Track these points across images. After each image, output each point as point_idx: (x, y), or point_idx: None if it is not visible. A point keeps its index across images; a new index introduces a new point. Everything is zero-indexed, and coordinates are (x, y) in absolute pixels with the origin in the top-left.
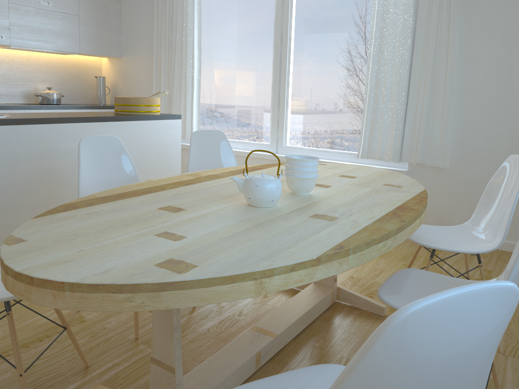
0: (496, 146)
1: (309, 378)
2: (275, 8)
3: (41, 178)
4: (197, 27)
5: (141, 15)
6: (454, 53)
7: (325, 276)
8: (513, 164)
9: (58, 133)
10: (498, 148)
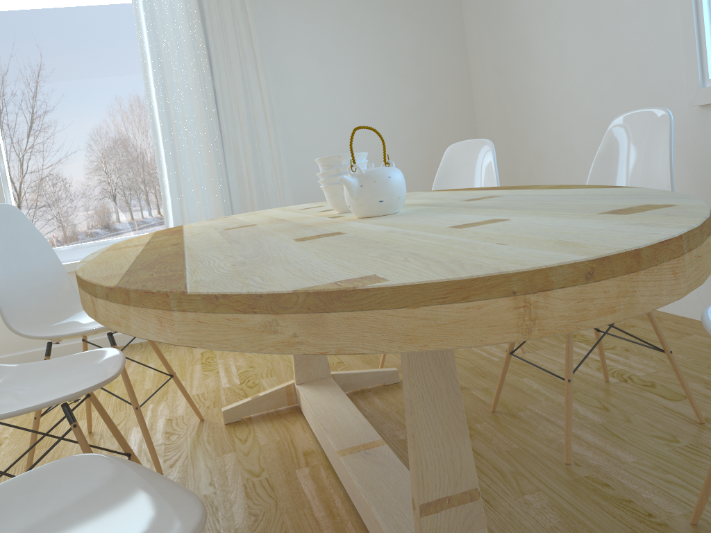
0: None
1: None
2: None
3: None
4: None
5: None
6: (266, 72)
7: None
8: (460, 153)
9: None
10: None
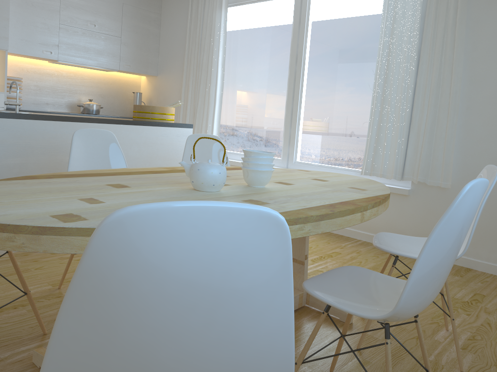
0: None
1: None
2: (293, 31)
3: (52, 169)
4: (222, 49)
5: (176, 38)
6: (458, 73)
7: None
8: (486, 174)
9: (71, 130)
10: None
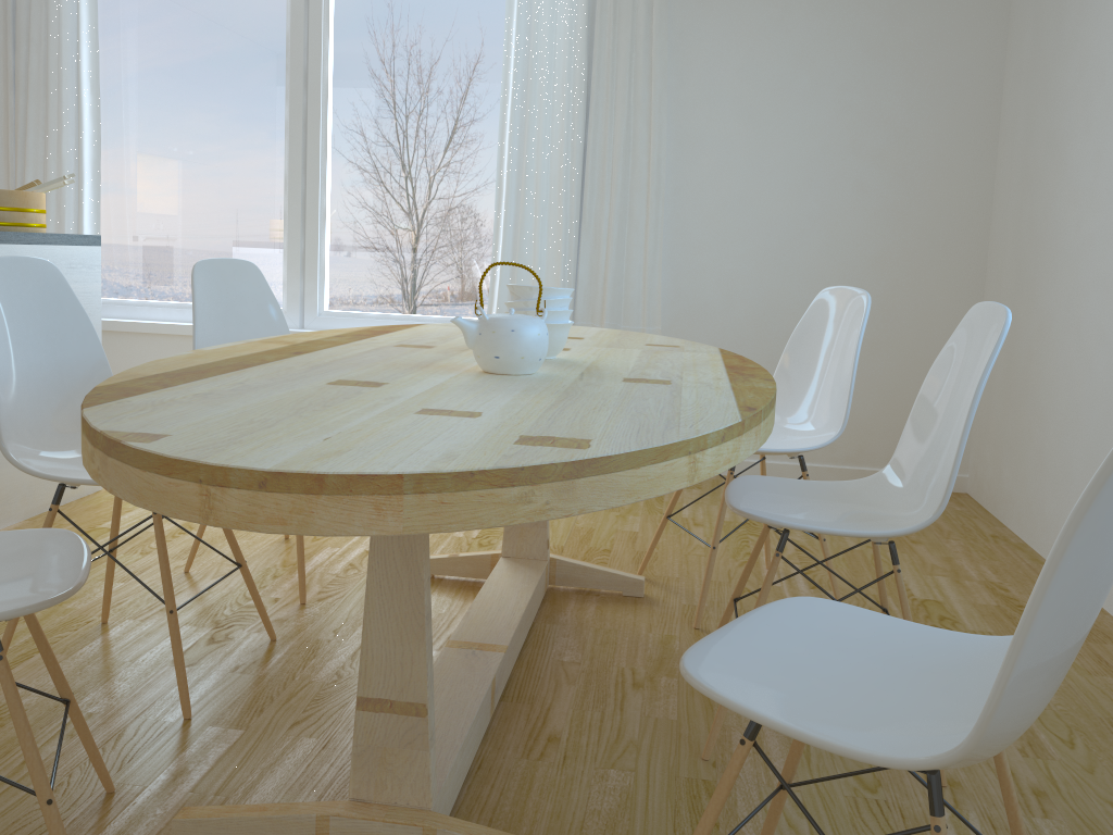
0: (735, 294)
1: (774, 621)
2: (289, 13)
3: None
4: (88, 39)
5: None
6: (661, 128)
7: (745, 455)
8: (832, 302)
9: None
10: (738, 297)
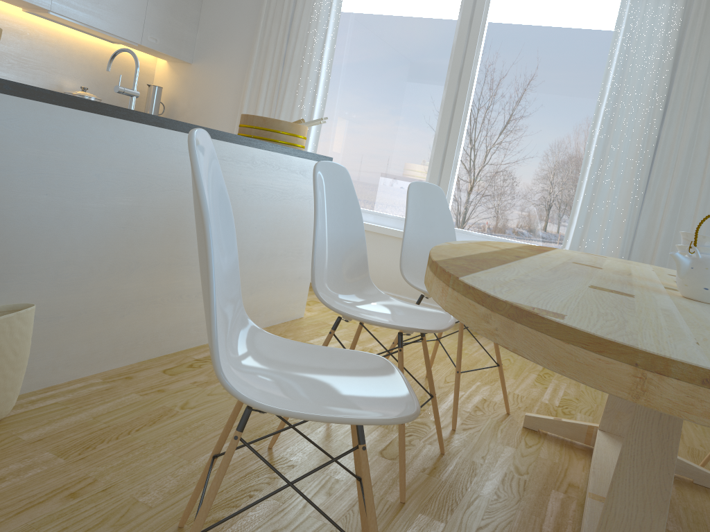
0: None
1: None
2: (457, 32)
3: (170, 220)
4: (330, 39)
5: (237, 8)
6: None
7: None
8: None
9: None
10: None
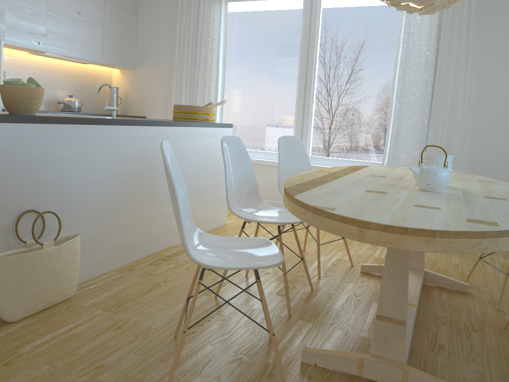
0: (505, 156)
1: None
2: (302, 31)
3: (142, 177)
4: (222, 45)
5: (160, 30)
6: (471, 78)
7: None
8: None
9: (155, 135)
10: (507, 158)
